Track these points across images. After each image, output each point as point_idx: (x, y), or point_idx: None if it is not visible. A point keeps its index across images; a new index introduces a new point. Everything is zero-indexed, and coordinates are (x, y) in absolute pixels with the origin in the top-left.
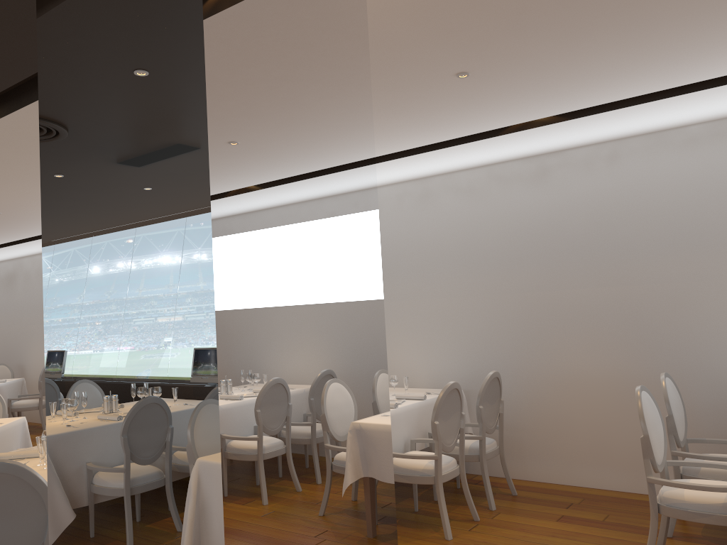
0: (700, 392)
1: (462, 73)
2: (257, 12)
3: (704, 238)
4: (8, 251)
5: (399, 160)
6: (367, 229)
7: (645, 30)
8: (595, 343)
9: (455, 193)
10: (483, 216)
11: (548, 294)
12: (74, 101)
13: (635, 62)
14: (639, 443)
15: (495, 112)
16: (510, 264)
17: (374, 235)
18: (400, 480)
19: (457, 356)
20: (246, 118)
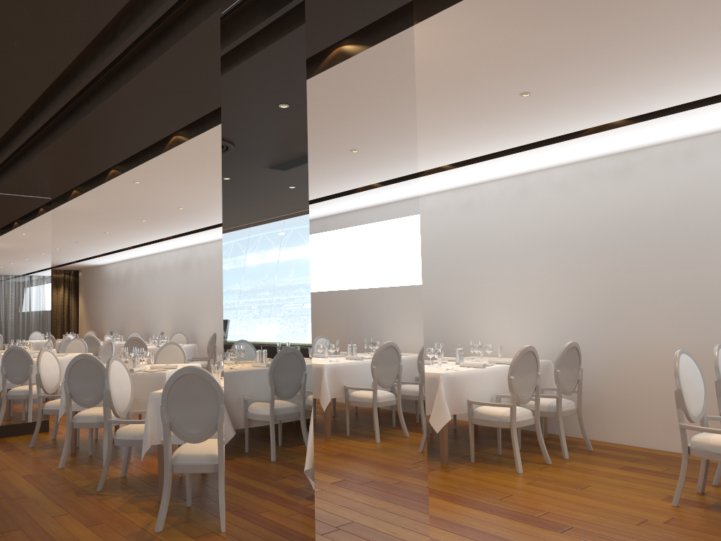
0: None
1: (524, 93)
2: (338, 88)
3: None
4: (186, 239)
5: (495, 159)
6: (410, 213)
7: (668, 54)
8: (670, 321)
9: (549, 187)
10: (573, 207)
11: (629, 277)
12: (241, 140)
13: (673, 77)
14: (708, 411)
15: (565, 119)
16: (596, 250)
17: (415, 217)
18: (482, 423)
19: (548, 331)
20: (330, 149)
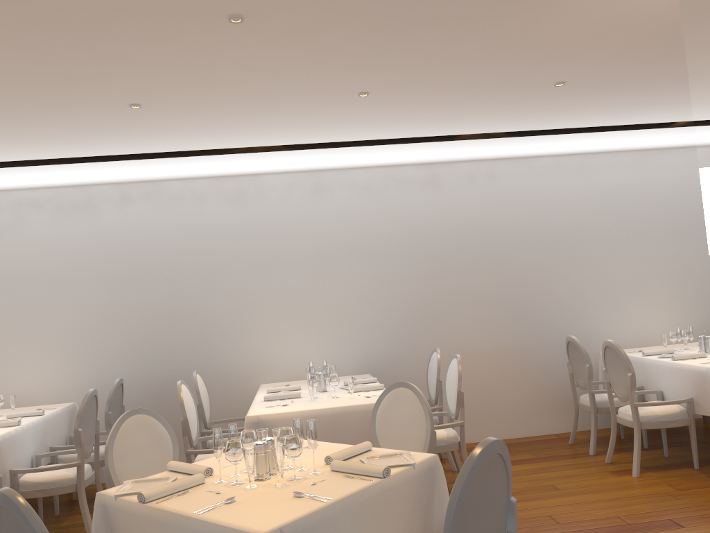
0: (554, 353)
1: (563, 82)
2: None
3: (554, 239)
4: None
5: (346, 148)
6: None
7: (678, 83)
8: (480, 322)
9: (351, 188)
10: (380, 212)
11: (441, 283)
12: None
13: (628, 103)
14: (514, 398)
15: (498, 120)
16: (406, 256)
17: None
18: None
19: (355, 343)
20: None
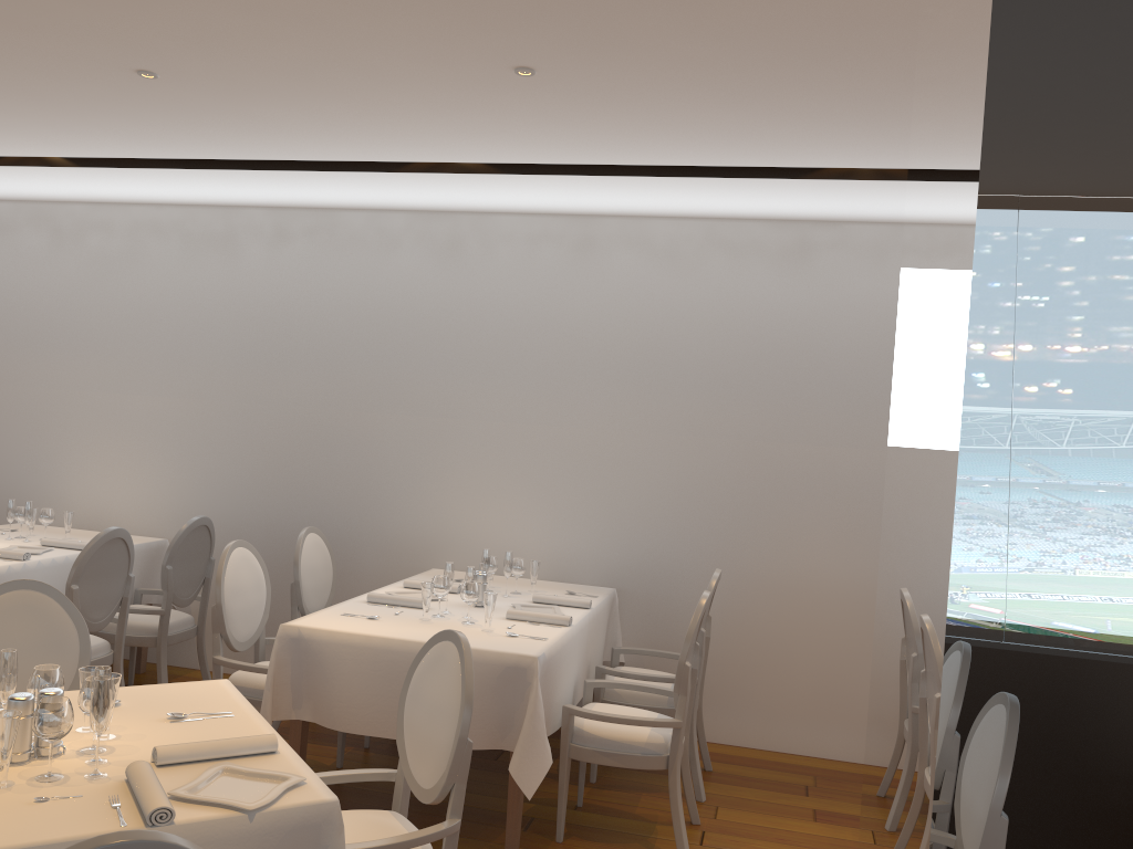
0: None
1: None
2: None
3: None
4: None
5: (600, 178)
6: None
7: None
8: (846, 535)
9: (642, 254)
10: (688, 302)
11: (781, 449)
12: None
13: None
14: None
15: (867, 142)
16: (723, 390)
17: None
18: (603, 761)
19: (605, 531)
20: None
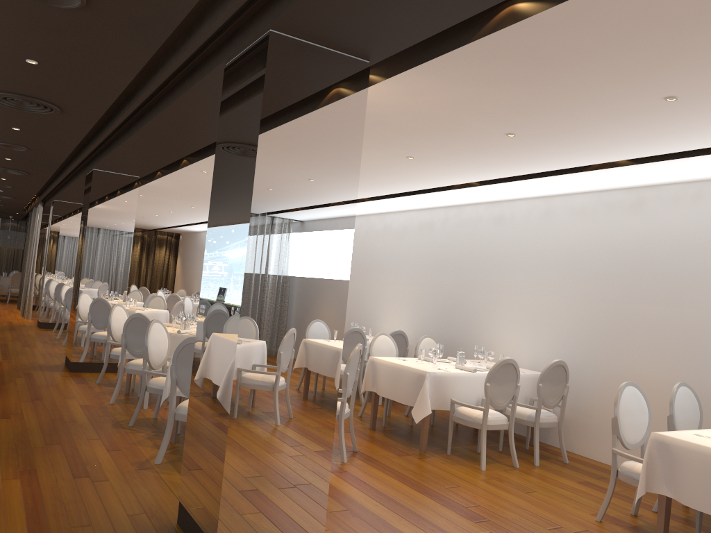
0: None
1: (509, 134)
2: (288, 139)
3: None
4: None
5: (514, 182)
6: (343, 240)
7: (626, 115)
8: (658, 354)
9: (570, 212)
10: (588, 233)
11: (628, 307)
12: (223, 169)
13: (644, 132)
14: None
15: (562, 156)
16: (602, 277)
17: (348, 244)
18: (459, 421)
19: (552, 347)
20: (274, 187)
